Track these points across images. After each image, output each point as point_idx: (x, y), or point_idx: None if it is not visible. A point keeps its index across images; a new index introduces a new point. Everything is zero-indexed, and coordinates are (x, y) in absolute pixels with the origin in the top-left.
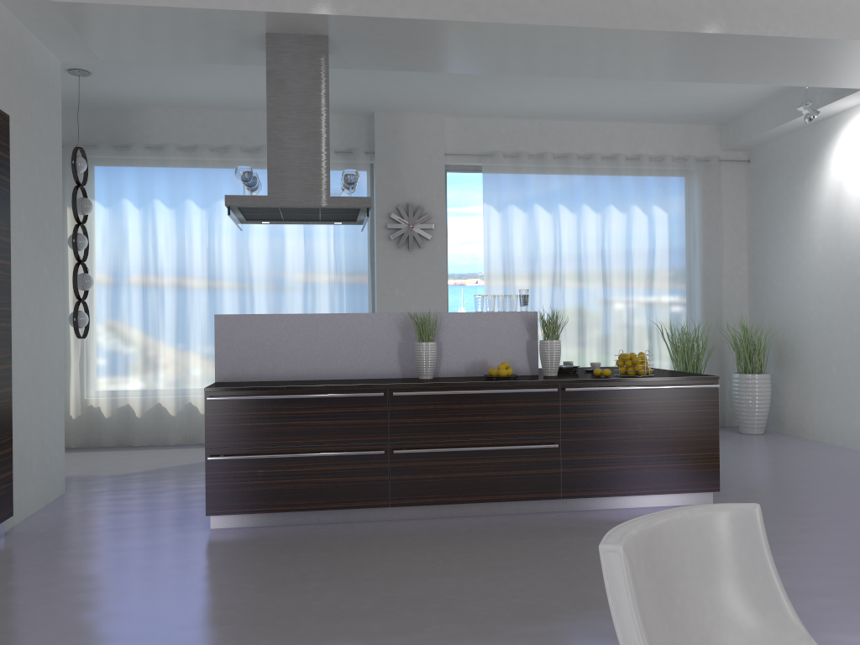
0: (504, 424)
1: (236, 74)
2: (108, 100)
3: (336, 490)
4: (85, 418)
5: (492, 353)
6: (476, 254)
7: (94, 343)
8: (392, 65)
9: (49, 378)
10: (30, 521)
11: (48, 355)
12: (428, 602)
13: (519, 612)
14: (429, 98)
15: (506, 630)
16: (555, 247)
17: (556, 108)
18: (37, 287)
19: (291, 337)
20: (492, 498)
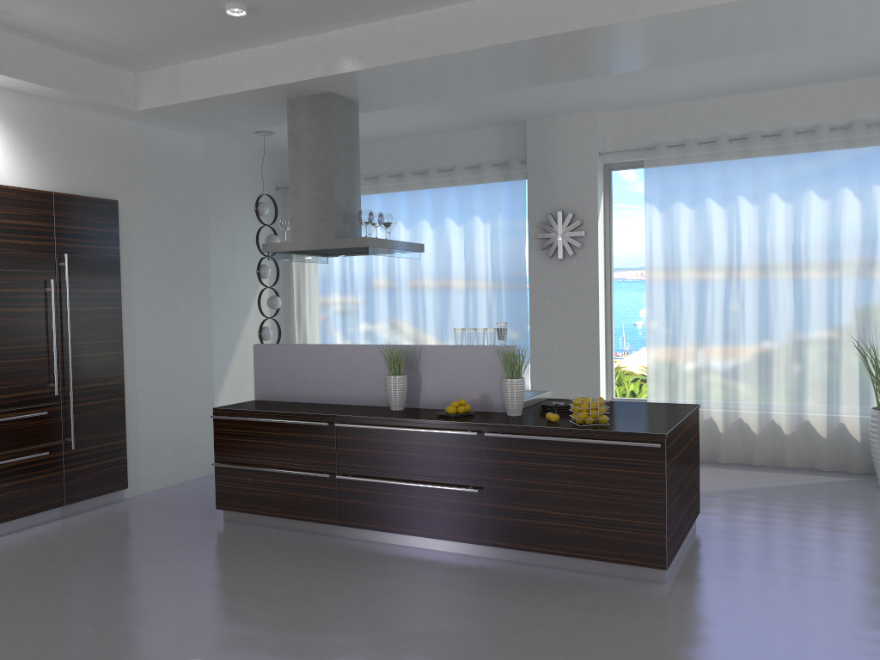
0: (432, 463)
1: (365, 115)
2: None
3: (299, 503)
4: None
5: (467, 387)
6: (644, 259)
7: None
8: (423, 99)
9: (190, 386)
10: (152, 493)
11: (188, 369)
12: (198, 614)
13: (226, 641)
14: (558, 101)
15: (185, 651)
16: (730, 247)
17: (714, 85)
18: (171, 319)
19: (304, 365)
20: (422, 533)
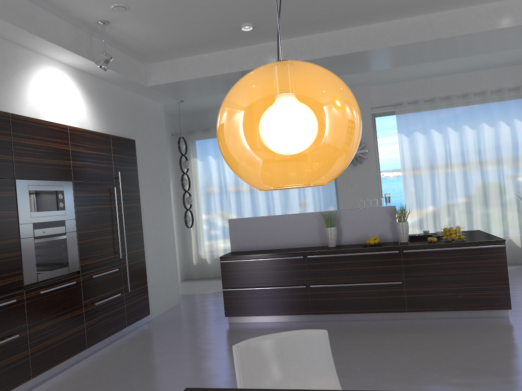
0: (370, 271)
1: None
2: (197, 109)
3: (284, 305)
4: (200, 264)
5: (370, 230)
6: (397, 163)
7: (201, 228)
8: None
9: (167, 251)
10: (159, 317)
11: (165, 240)
12: None
13: None
14: (354, 80)
15: None
16: (446, 154)
17: (436, 71)
18: (157, 211)
19: (264, 228)
20: (366, 311)
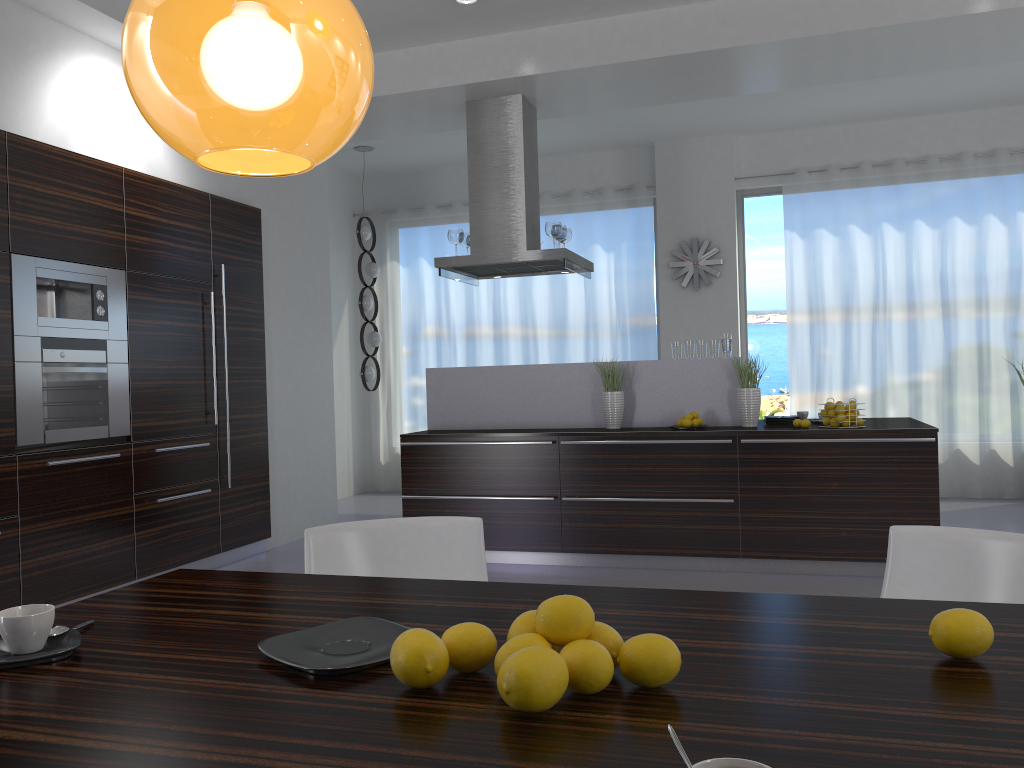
0: (676, 476)
1: None
2: (402, 166)
3: (512, 532)
4: (392, 465)
5: (689, 402)
6: (781, 289)
7: (398, 395)
8: (606, 107)
9: (316, 425)
10: (290, 544)
11: (314, 406)
12: None
13: None
14: (702, 121)
15: None
16: (876, 274)
17: (865, 109)
18: (300, 348)
19: (491, 388)
20: (665, 551)
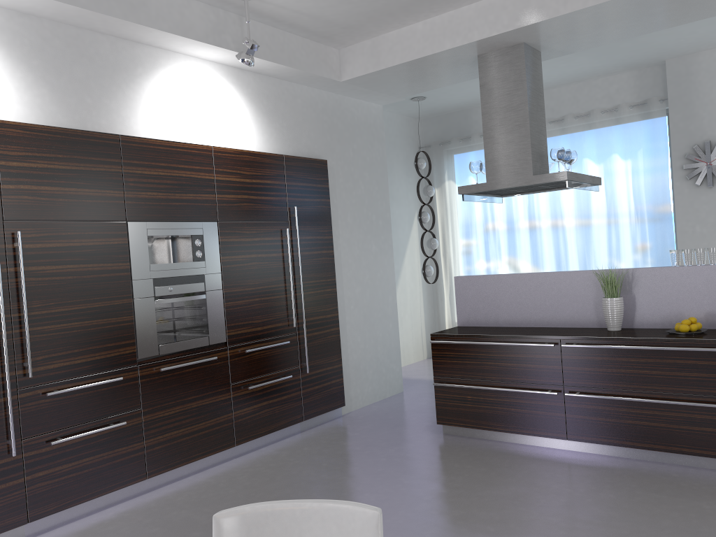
0: (672, 380)
1: None
2: (452, 107)
3: (523, 419)
4: None
5: (689, 306)
6: None
7: None
8: (604, 41)
9: (381, 317)
10: (361, 410)
11: (379, 302)
12: (491, 525)
13: None
14: (710, 36)
15: None
16: None
17: None
18: (366, 260)
19: (507, 292)
20: (664, 448)
